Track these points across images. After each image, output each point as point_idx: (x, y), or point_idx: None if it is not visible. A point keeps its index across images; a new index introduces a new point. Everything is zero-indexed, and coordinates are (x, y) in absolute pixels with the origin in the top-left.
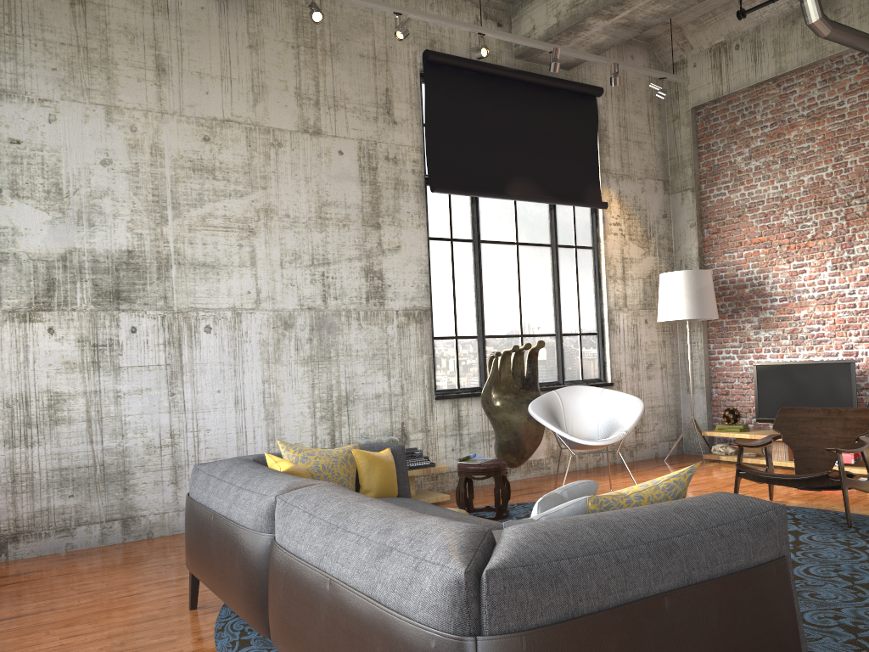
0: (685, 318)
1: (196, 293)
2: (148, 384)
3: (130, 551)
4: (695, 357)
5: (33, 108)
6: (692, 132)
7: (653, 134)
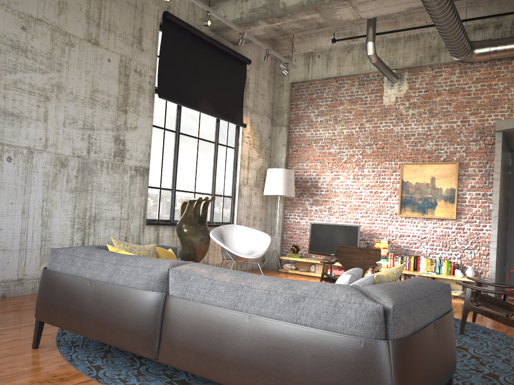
0: (280, 194)
1: (4, 133)
2: None
3: None
4: (277, 216)
5: None
6: (289, 96)
7: (269, 92)
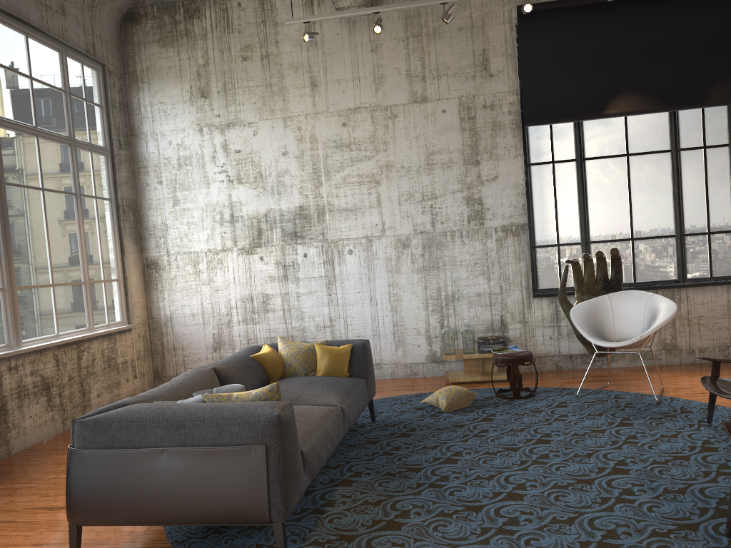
0: None
1: (341, 229)
2: (315, 288)
3: None
4: None
5: (245, 129)
6: None
7: None
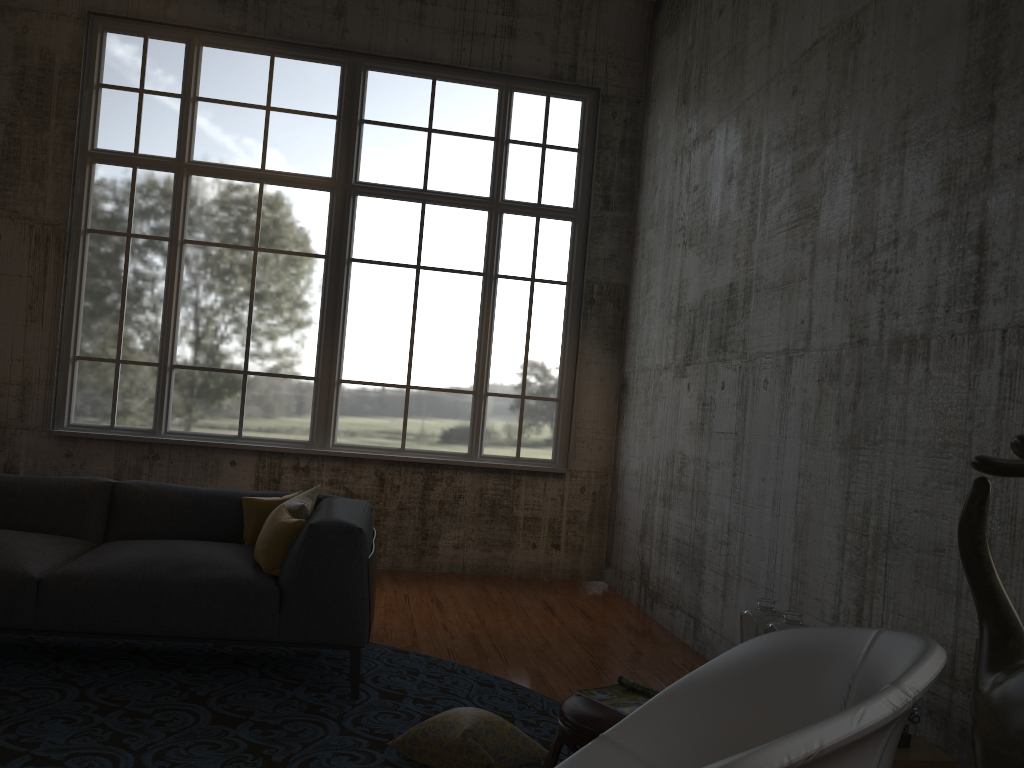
0: None
1: (762, 331)
2: (722, 456)
3: (637, 644)
4: None
5: (705, 145)
6: None
7: None
